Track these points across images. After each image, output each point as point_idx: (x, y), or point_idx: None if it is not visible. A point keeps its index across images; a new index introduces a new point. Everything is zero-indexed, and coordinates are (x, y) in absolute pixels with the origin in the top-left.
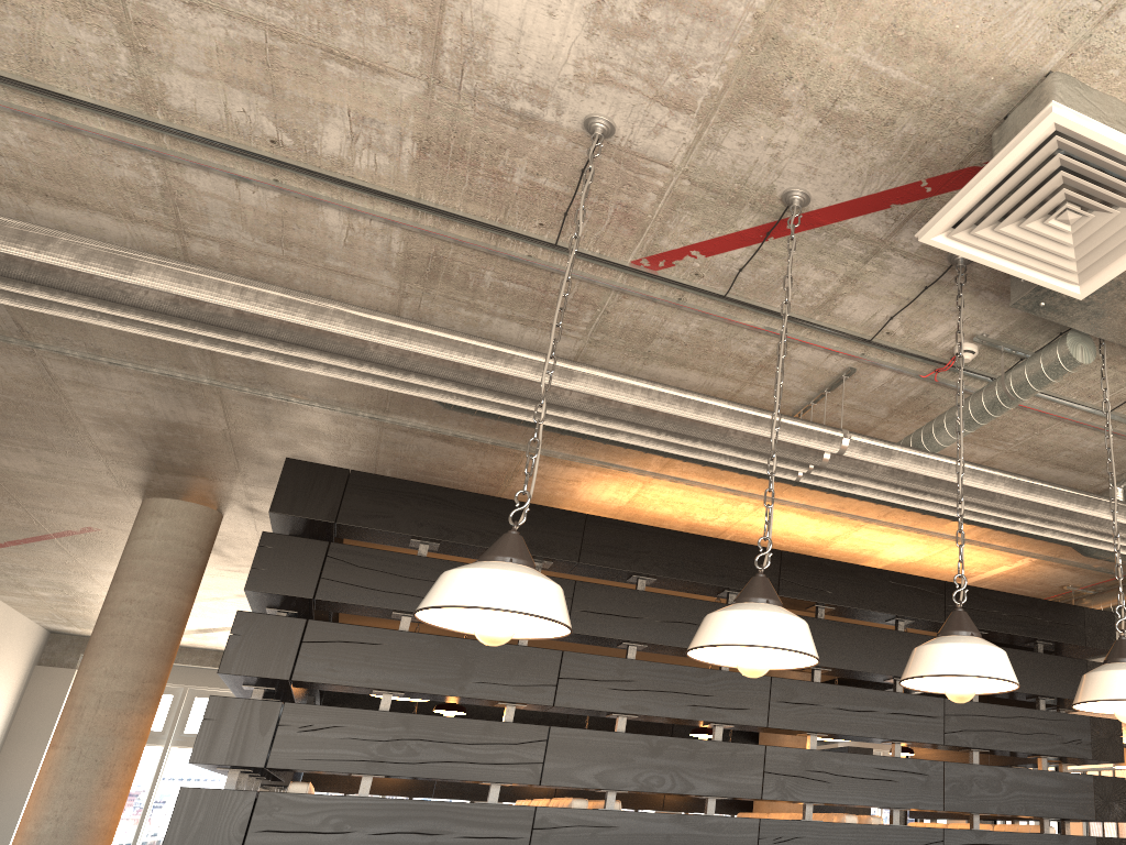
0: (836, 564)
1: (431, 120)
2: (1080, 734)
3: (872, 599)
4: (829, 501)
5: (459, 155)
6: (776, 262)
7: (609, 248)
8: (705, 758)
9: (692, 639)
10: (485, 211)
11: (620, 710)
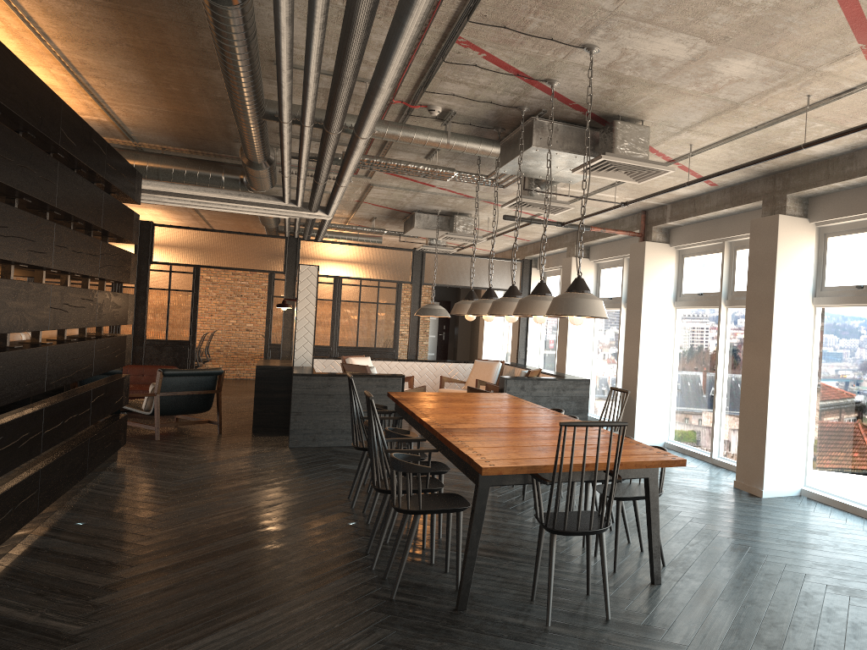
0: (78, 119)
1: (580, 5)
2: (129, 266)
3: (87, 154)
4: (93, 60)
5: (548, 5)
6: (489, 73)
7: (471, 32)
8: (32, 299)
9: (30, 186)
10: (489, 0)
11: (3, 257)
